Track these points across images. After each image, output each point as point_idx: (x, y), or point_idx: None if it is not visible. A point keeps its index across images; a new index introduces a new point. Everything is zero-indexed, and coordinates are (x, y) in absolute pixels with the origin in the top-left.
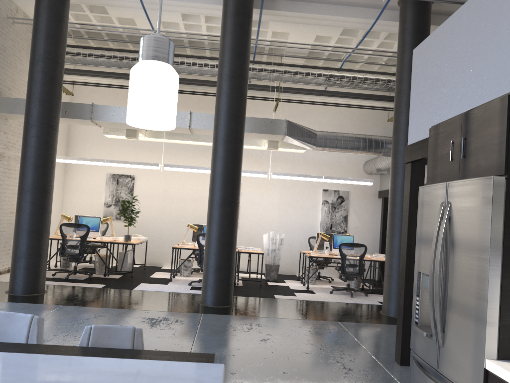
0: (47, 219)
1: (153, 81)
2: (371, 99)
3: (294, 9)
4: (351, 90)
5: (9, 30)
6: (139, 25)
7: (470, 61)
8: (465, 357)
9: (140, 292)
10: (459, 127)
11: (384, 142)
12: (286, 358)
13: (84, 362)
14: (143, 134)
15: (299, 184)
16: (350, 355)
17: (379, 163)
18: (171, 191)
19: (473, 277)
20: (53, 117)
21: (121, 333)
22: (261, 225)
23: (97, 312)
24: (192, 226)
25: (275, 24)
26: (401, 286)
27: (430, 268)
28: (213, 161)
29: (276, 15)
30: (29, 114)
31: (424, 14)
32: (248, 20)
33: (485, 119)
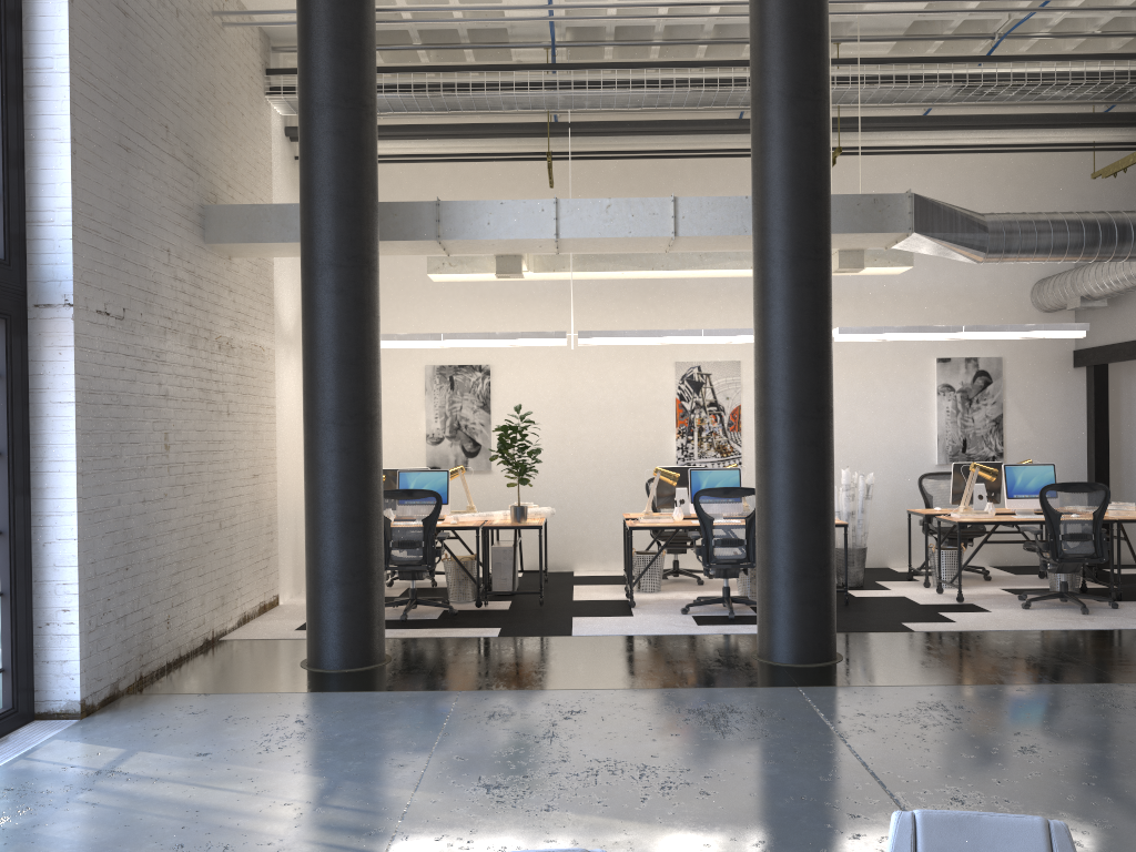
0: (378, 487)
1: None
2: (1064, 127)
3: None
4: (988, 110)
5: (217, 43)
6: (508, 1)
7: None
8: None
9: (594, 641)
10: None
11: None
12: None
13: None
14: (526, 266)
15: (877, 352)
16: None
17: (1092, 282)
18: (576, 395)
19: None
20: (368, 241)
21: None
22: None
23: (556, 703)
24: (667, 473)
25: None
26: None
27: None
28: (764, 311)
29: None
30: (314, 238)
31: None
32: None
33: None
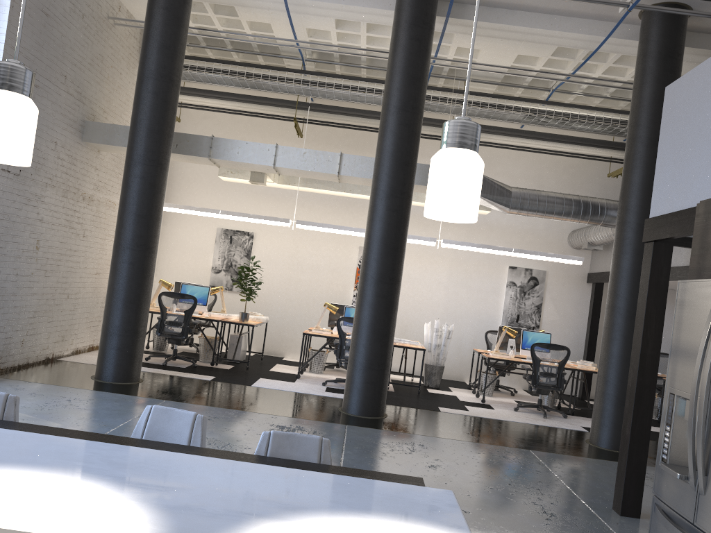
0: (148, 286)
1: (463, 172)
2: (587, 146)
3: (491, 18)
4: (558, 130)
5: (109, 34)
6: (277, 32)
7: None
8: None
9: (260, 390)
10: None
11: (605, 208)
12: (465, 493)
13: (292, 475)
14: (272, 179)
15: (476, 257)
16: (551, 497)
17: (592, 234)
18: (301, 257)
19: None
20: (163, 153)
21: (306, 443)
22: (420, 310)
23: (211, 412)
24: (331, 306)
25: (462, 37)
26: (628, 408)
27: (691, 390)
28: (370, 221)
29: (465, 26)
30: (133, 147)
31: (677, 32)
32: (429, 32)
33: None
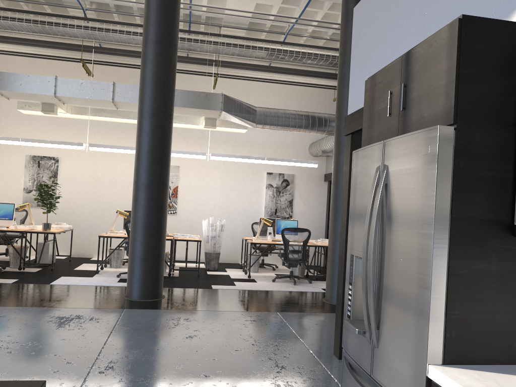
0: None
1: None
2: (316, 77)
3: None
4: (296, 67)
5: None
6: None
7: (414, 12)
8: (403, 361)
9: (57, 287)
10: (399, 73)
11: (327, 120)
12: (212, 357)
13: None
14: (64, 110)
15: (241, 167)
16: (285, 350)
17: (324, 144)
18: (101, 175)
19: (414, 258)
20: None
21: None
22: (201, 211)
23: None
24: (122, 212)
25: None
26: (340, 271)
27: (363, 249)
28: (138, 137)
29: None
30: None
31: None
32: None
33: (430, 57)
